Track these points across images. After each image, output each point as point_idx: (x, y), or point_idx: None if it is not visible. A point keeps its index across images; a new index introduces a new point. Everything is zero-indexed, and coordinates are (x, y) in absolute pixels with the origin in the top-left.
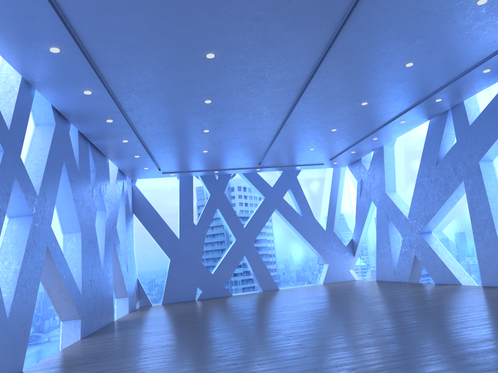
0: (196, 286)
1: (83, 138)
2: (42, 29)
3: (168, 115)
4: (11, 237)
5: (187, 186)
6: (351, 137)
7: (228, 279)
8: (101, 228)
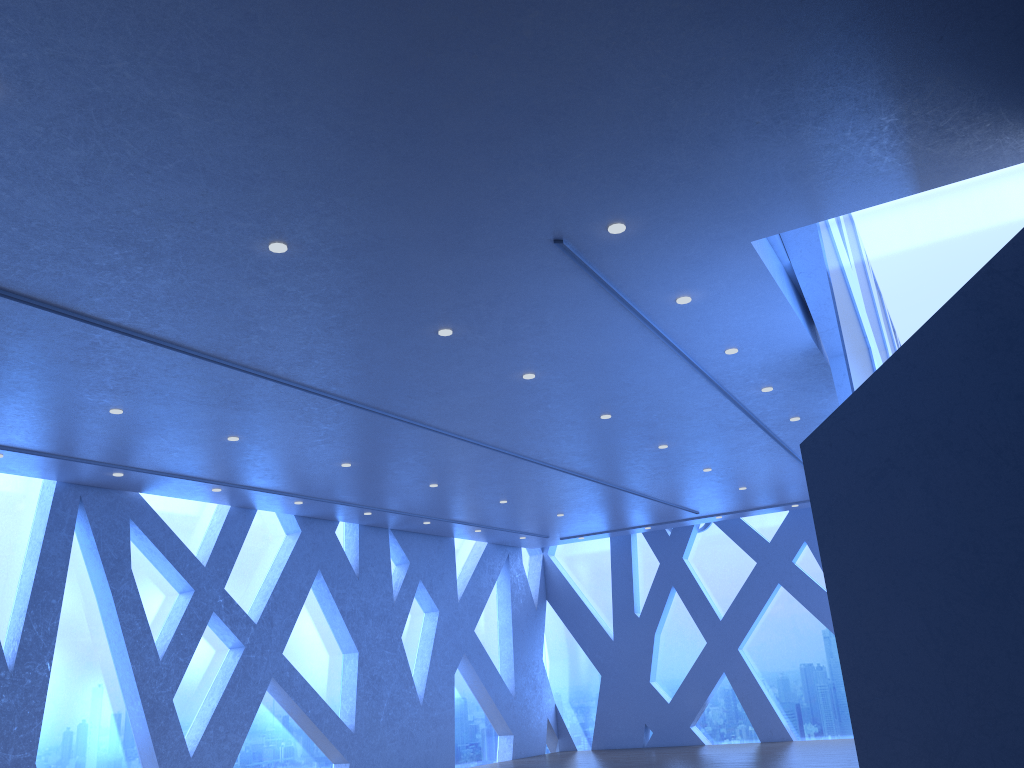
0: (643, 724)
1: (373, 528)
2: (186, 484)
3: (419, 500)
4: (224, 670)
5: (622, 551)
6: (775, 468)
7: (695, 714)
8: (430, 638)
